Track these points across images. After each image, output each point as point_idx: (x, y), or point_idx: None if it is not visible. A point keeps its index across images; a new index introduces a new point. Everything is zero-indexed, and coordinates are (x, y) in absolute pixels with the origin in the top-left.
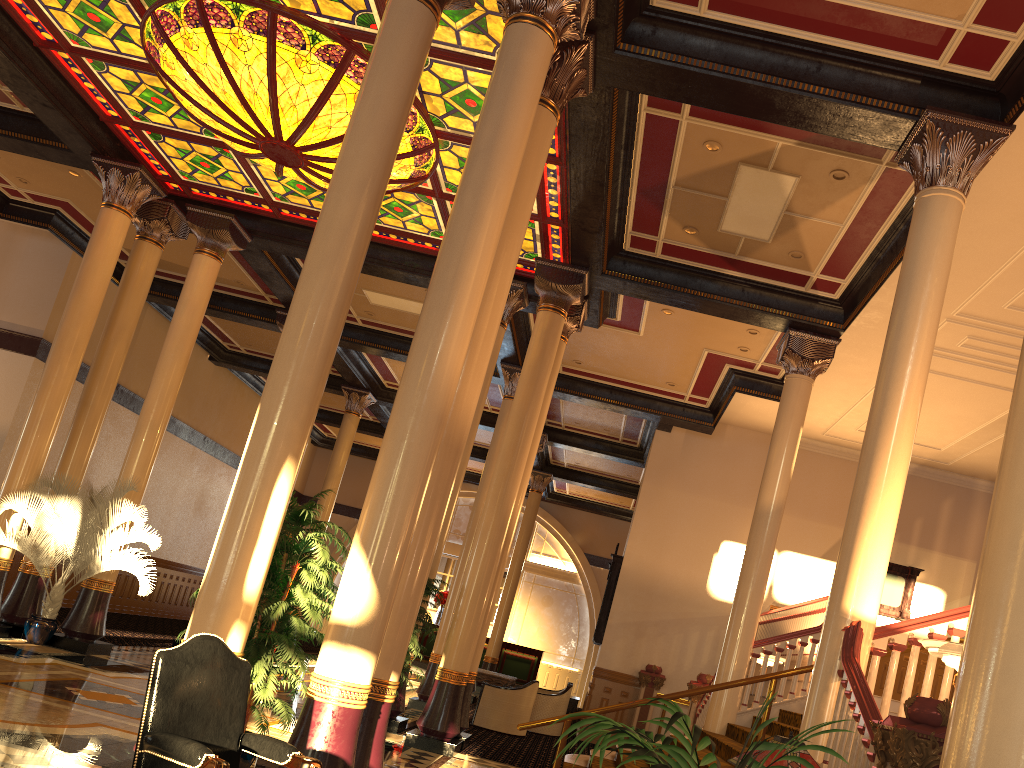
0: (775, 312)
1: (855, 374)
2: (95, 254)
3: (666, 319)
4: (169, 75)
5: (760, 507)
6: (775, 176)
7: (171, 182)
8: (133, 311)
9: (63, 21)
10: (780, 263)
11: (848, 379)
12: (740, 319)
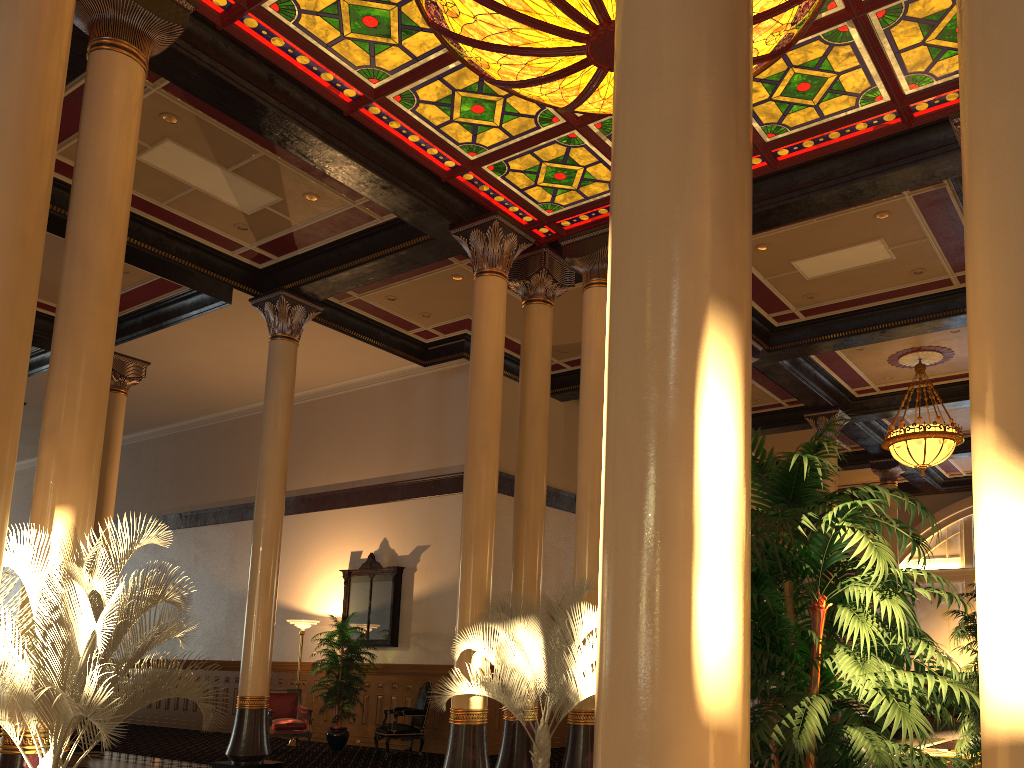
0: None
1: None
2: (479, 332)
3: None
4: (460, 33)
5: None
6: None
7: (538, 226)
8: (540, 386)
9: (350, 55)
10: None
11: None
12: None
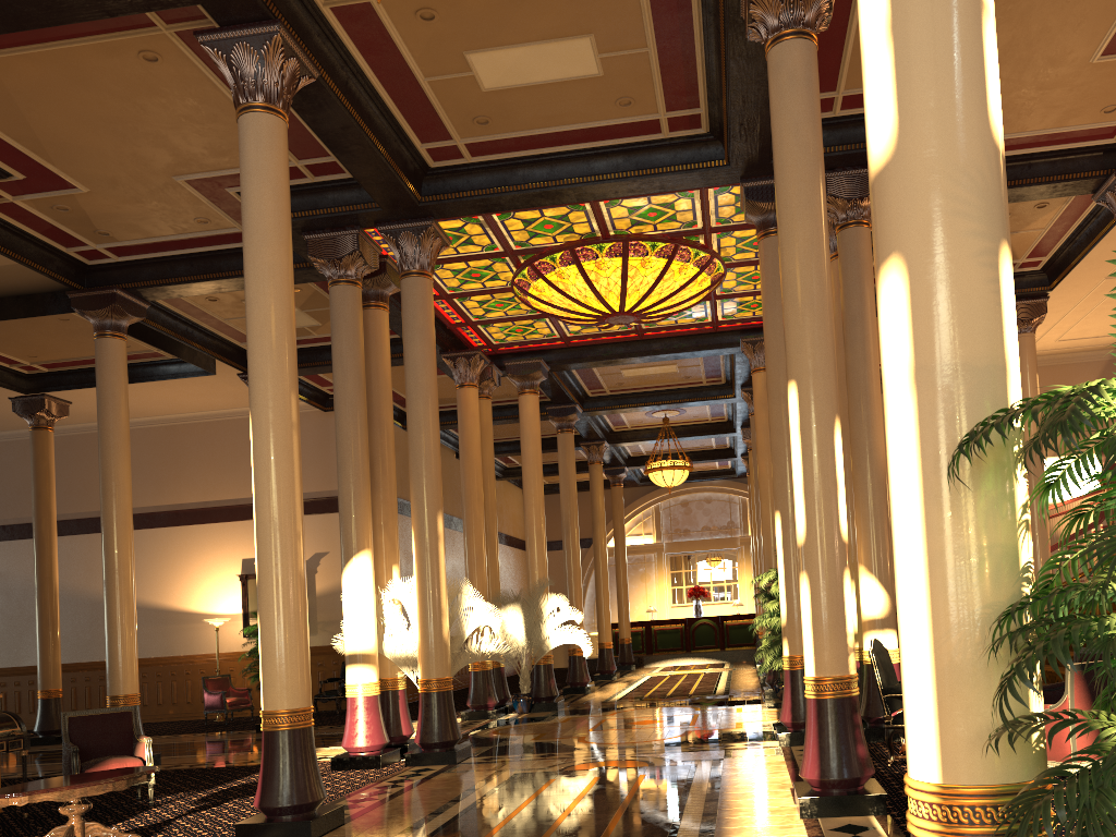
0: None
1: (1053, 306)
2: (468, 425)
3: None
4: (535, 295)
5: None
6: None
7: (485, 348)
8: (491, 454)
9: (449, 283)
10: None
11: (1047, 310)
12: None
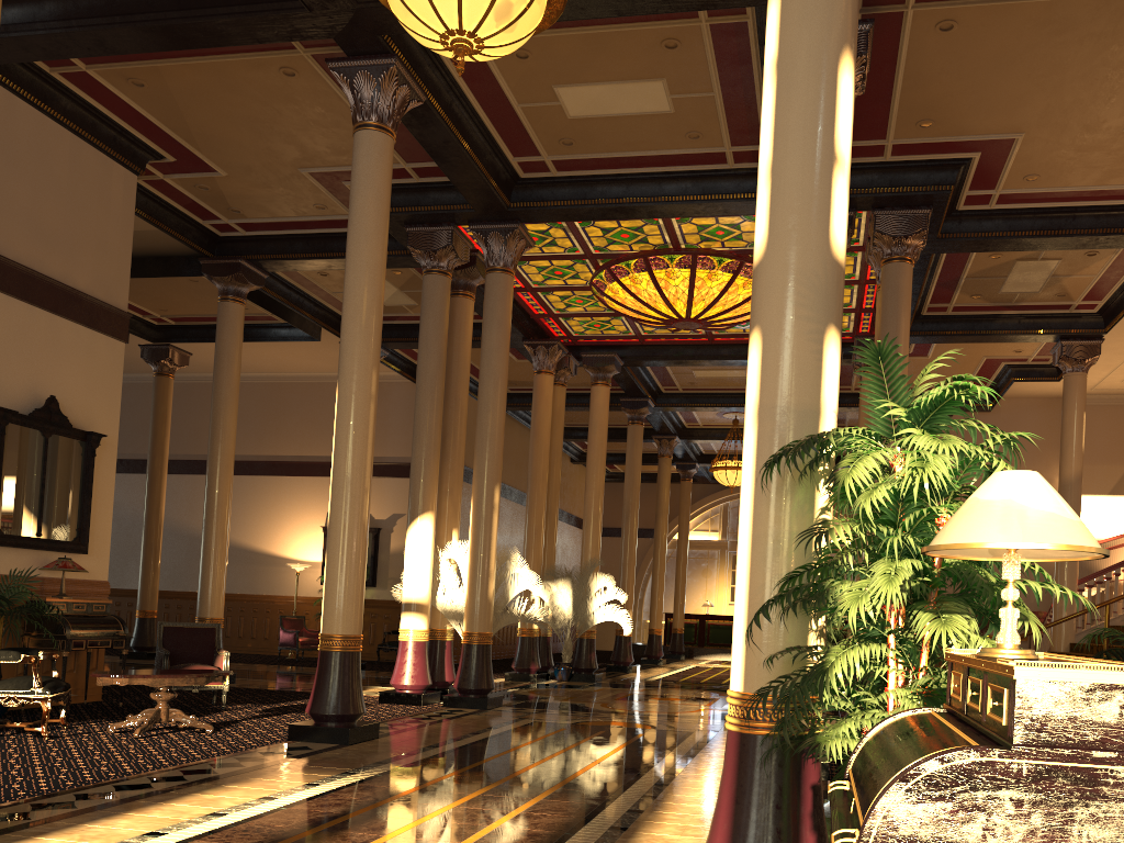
0: (1048, 332)
1: (1116, 347)
2: (540, 409)
3: (951, 345)
4: (610, 296)
5: (1063, 480)
6: (1043, 261)
7: (565, 339)
8: (560, 438)
9: (534, 277)
10: (1048, 301)
11: (1110, 351)
12: (1019, 341)
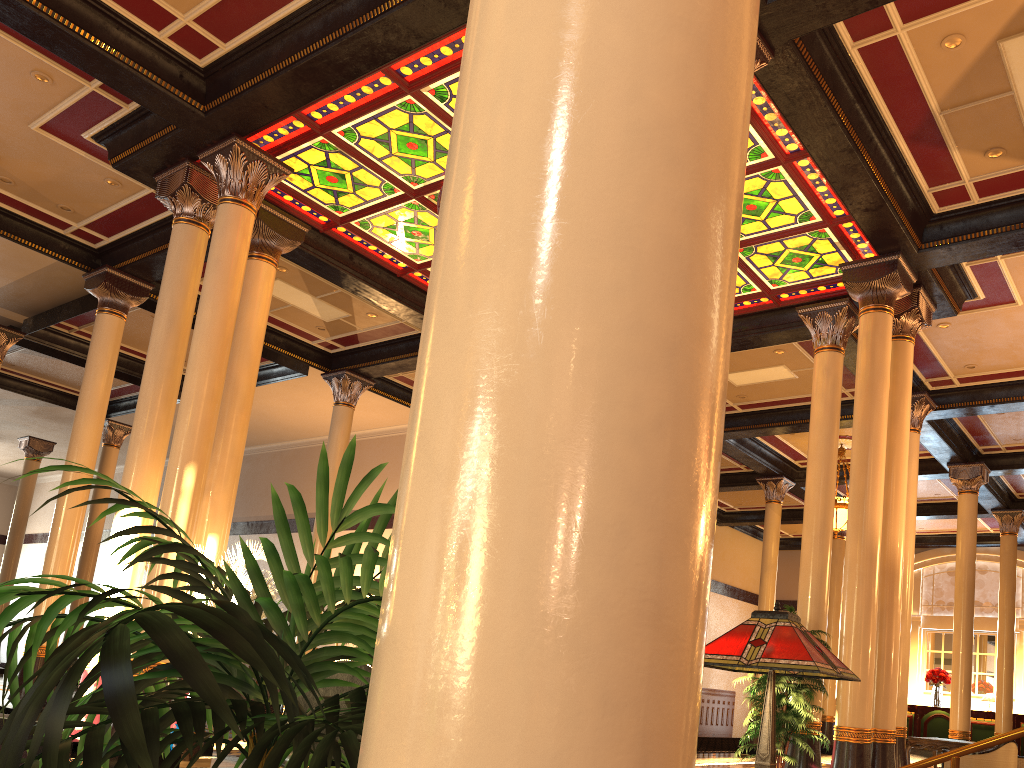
0: None
1: None
2: None
3: None
4: None
5: None
6: None
7: None
8: None
9: (403, 247)
10: None
11: None
12: None
